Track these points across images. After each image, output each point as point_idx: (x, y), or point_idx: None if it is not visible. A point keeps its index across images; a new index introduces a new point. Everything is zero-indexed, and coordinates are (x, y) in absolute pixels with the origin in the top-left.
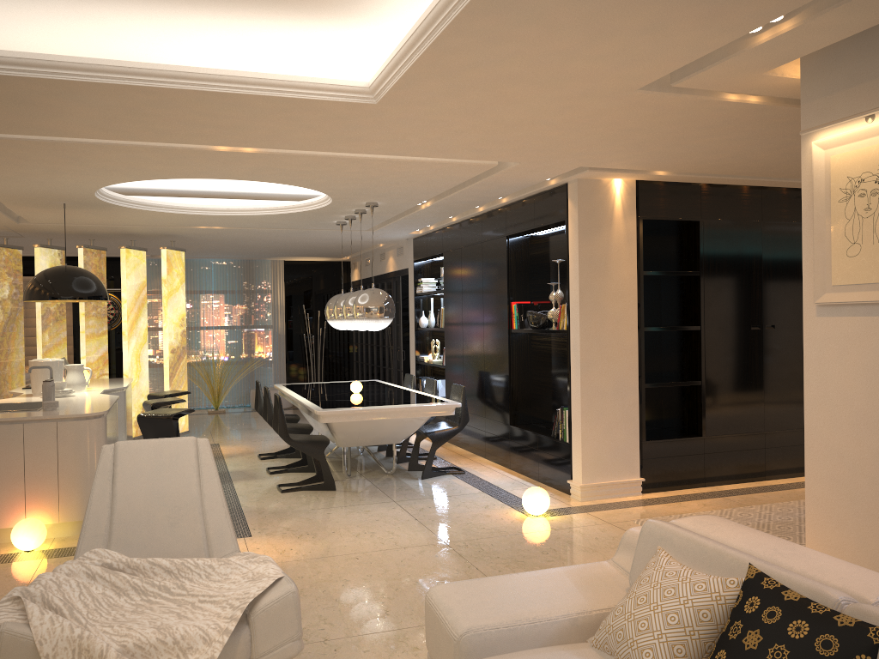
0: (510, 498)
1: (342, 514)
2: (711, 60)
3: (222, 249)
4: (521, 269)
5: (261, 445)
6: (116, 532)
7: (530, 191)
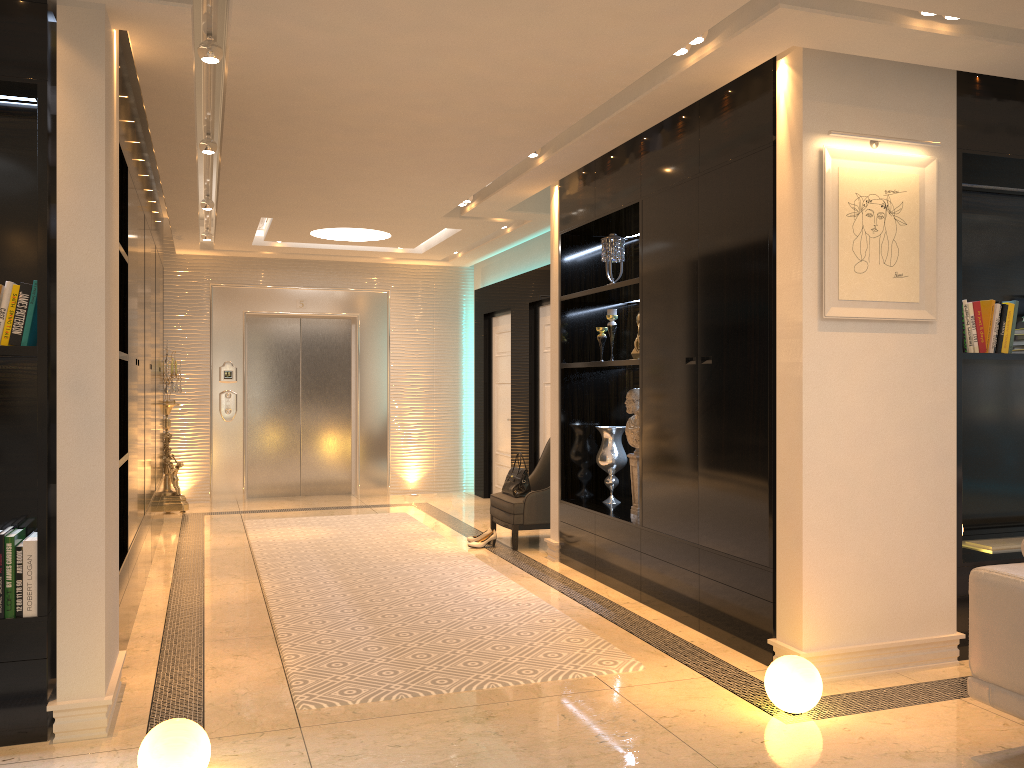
0: None
1: None
2: (848, 10)
3: None
4: None
5: None
6: None
7: None
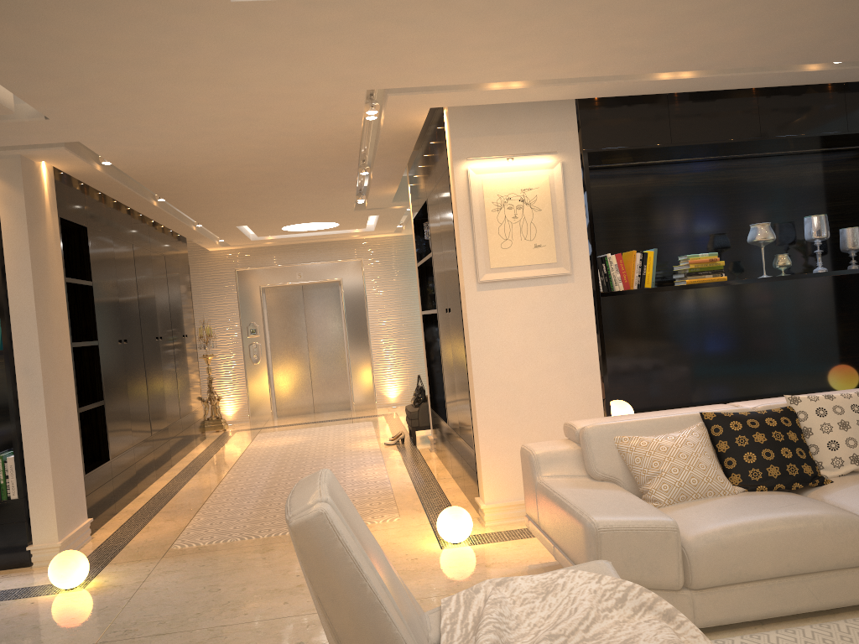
0: None
1: None
2: (439, 87)
3: None
4: None
5: None
6: None
7: None
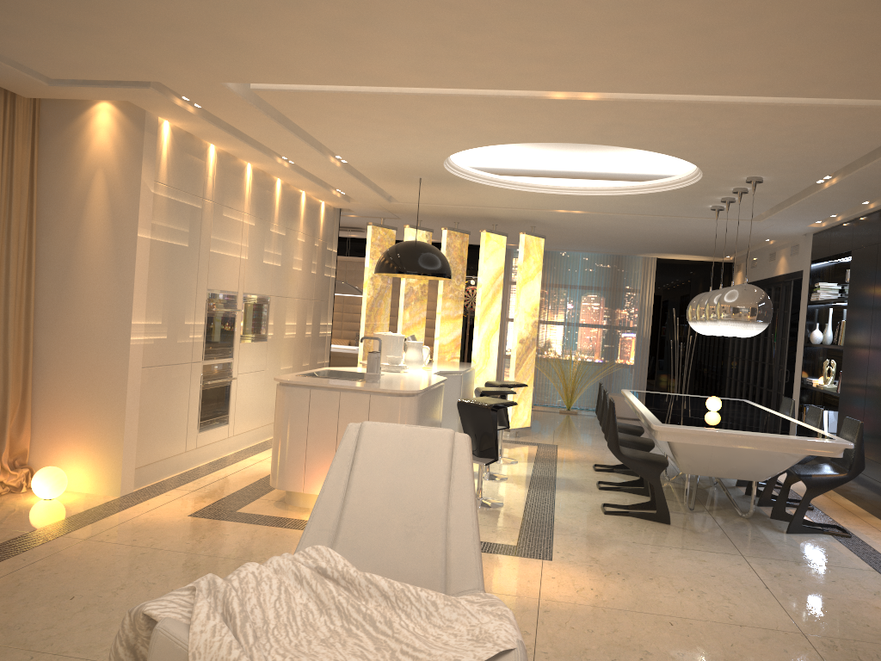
0: None
1: (669, 557)
2: None
3: (588, 240)
4: None
5: (601, 455)
6: (343, 530)
7: None
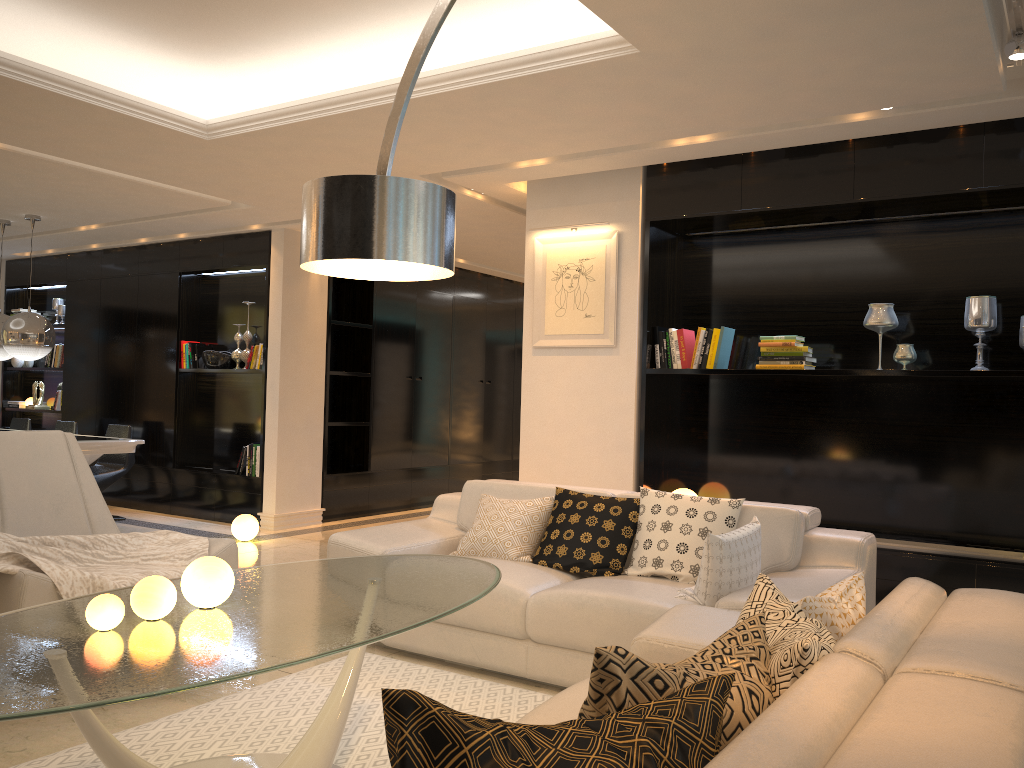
0: (202, 532)
1: None
2: (479, 168)
3: None
4: (192, 308)
5: None
6: (9, 517)
7: (223, 232)
